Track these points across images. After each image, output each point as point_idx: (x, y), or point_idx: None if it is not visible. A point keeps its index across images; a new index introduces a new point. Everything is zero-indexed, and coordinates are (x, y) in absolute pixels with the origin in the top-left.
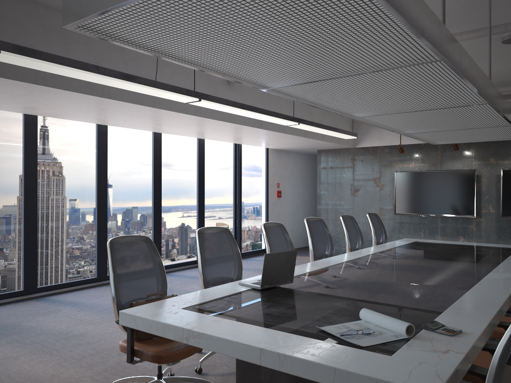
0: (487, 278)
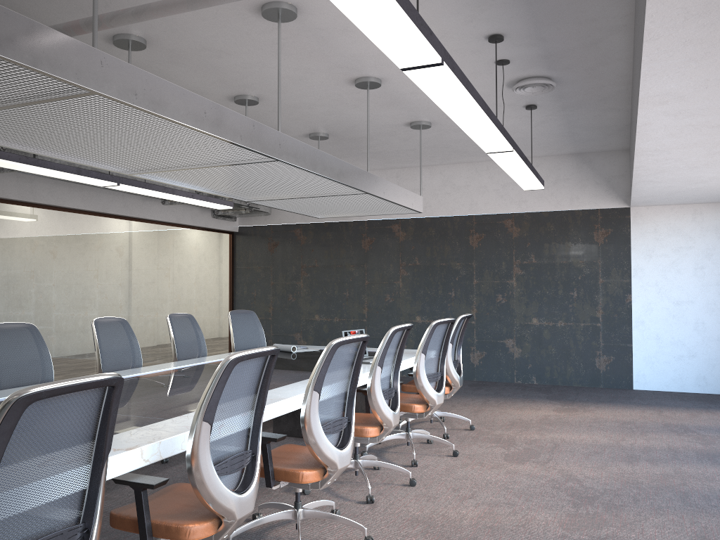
0: (142, 372)
